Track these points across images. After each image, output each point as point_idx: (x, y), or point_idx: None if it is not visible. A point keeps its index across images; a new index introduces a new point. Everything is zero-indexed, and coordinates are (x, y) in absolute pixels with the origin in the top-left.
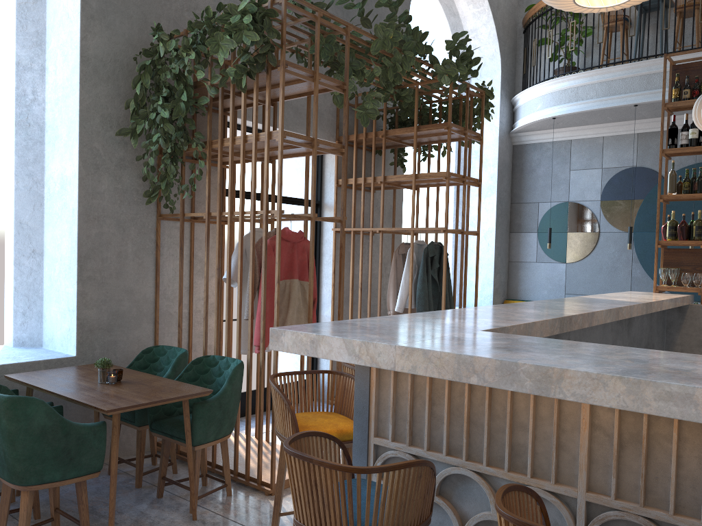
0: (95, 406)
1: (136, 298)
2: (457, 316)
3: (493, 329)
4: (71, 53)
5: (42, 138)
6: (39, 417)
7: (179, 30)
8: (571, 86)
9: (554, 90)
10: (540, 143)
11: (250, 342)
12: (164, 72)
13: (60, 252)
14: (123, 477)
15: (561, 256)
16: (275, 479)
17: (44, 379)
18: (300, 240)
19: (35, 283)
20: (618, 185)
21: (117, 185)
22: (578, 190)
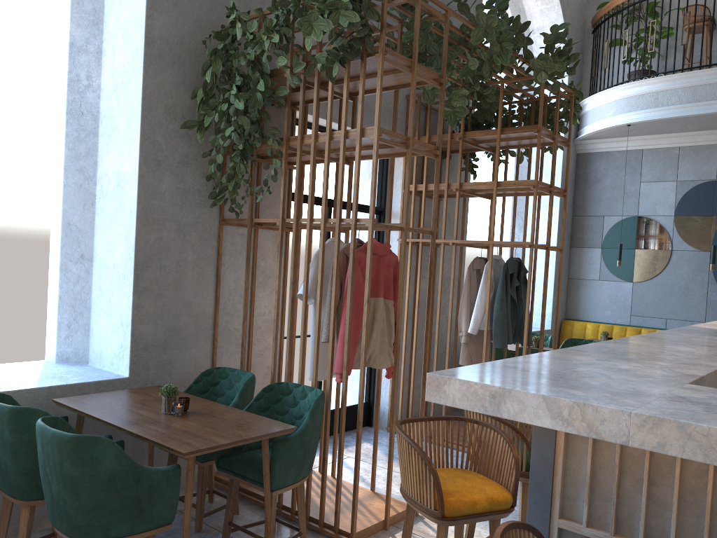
0: (169, 446)
1: (195, 312)
2: (617, 356)
3: (696, 380)
4: (134, 34)
5: (95, 129)
6: (107, 461)
7: (250, 13)
8: (650, 91)
9: (630, 95)
10: (607, 152)
11: (330, 369)
12: (237, 58)
13: (113, 258)
14: (179, 517)
15: (627, 274)
16: (356, 528)
17: (100, 407)
18: (386, 253)
19: (82, 292)
20: (694, 199)
21: (179, 185)
22: (649, 204)
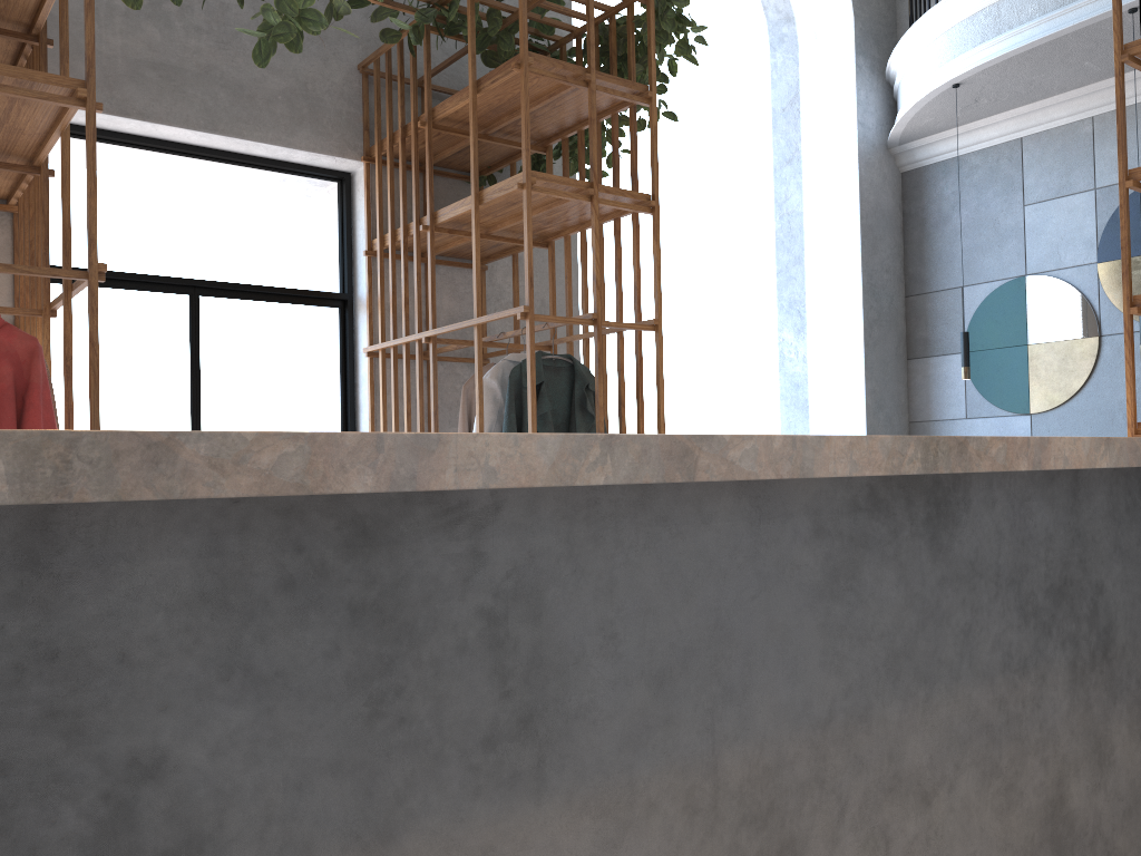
0: None
1: None
2: None
3: None
4: None
5: None
6: None
7: None
8: (984, 4)
9: (951, 24)
10: (956, 158)
11: None
12: None
13: None
14: None
15: (1018, 400)
16: None
17: None
18: None
19: None
20: (1134, 221)
21: None
22: (1046, 247)
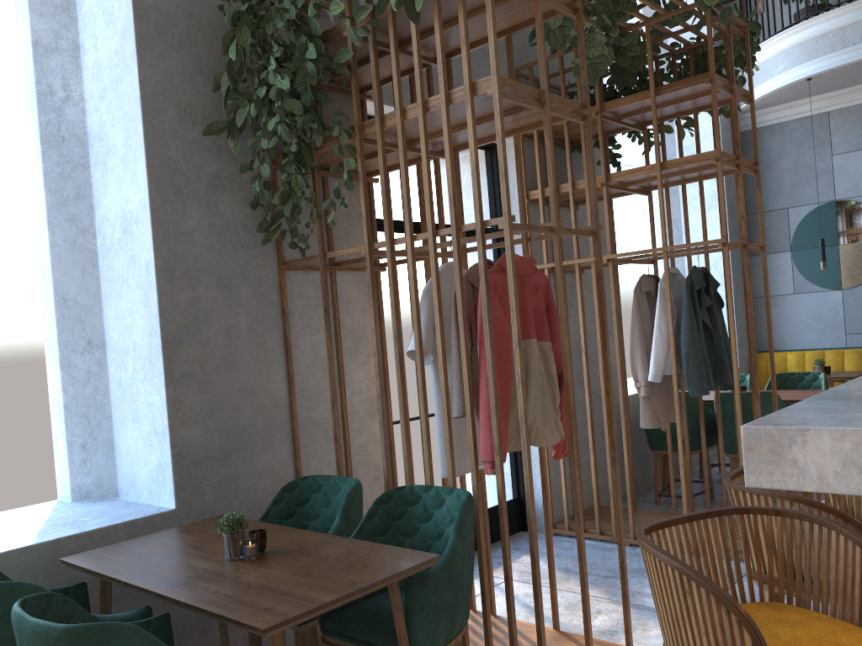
0: (238, 620)
1: (261, 401)
2: None
3: None
4: (118, 8)
5: (84, 158)
6: None
7: None
8: (833, 28)
9: (804, 39)
10: (780, 123)
11: (474, 457)
12: (272, 22)
13: (132, 338)
14: None
15: (832, 280)
16: None
17: (130, 562)
18: (532, 272)
19: (97, 395)
20: None
21: (213, 219)
22: (849, 182)
